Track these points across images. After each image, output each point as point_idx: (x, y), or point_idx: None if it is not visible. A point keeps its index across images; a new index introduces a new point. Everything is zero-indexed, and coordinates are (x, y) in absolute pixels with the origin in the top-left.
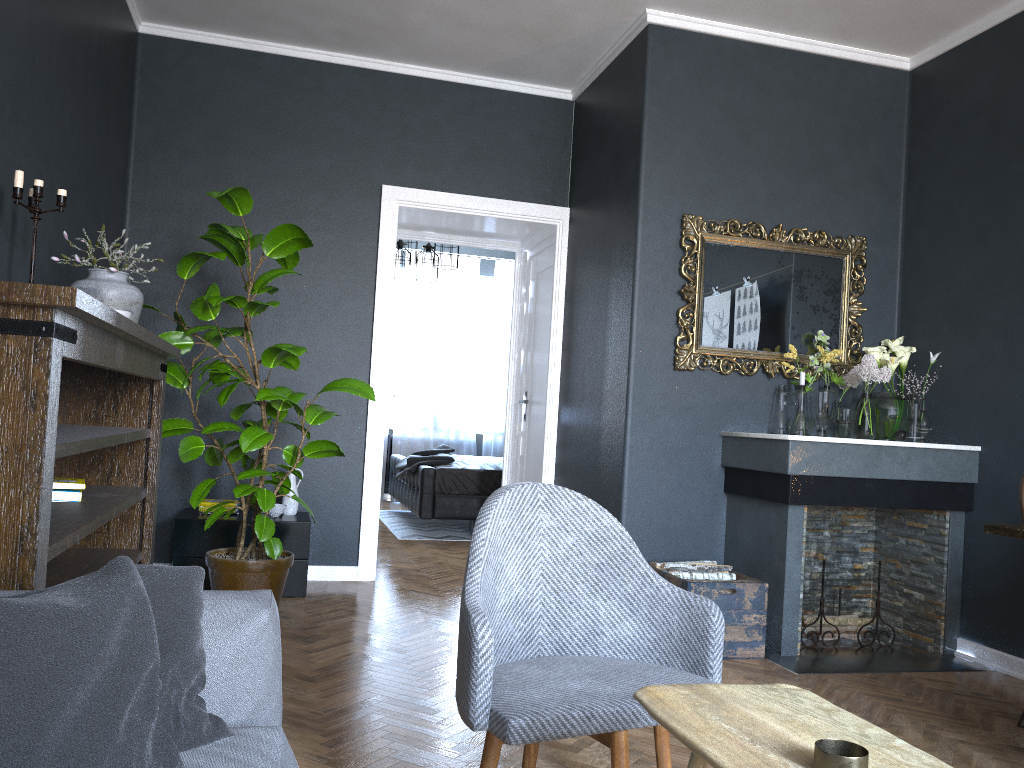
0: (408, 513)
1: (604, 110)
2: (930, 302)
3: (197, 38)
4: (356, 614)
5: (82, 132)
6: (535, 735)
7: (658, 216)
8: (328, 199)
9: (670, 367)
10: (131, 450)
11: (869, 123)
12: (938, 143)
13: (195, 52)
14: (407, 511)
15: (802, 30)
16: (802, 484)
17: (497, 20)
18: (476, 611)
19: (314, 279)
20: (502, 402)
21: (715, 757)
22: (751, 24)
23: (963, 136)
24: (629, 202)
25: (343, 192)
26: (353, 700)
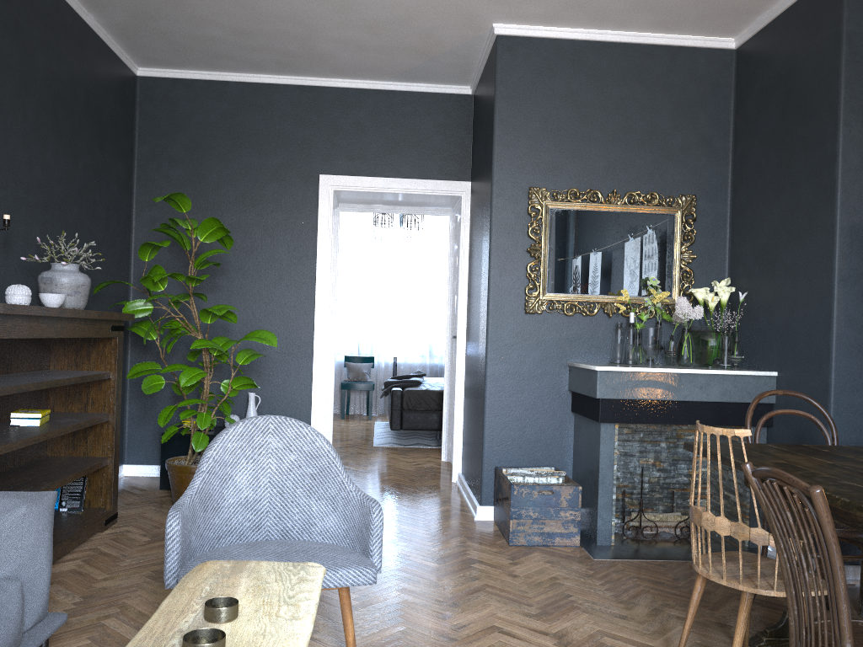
0: None
1: (482, 103)
2: (748, 248)
3: (178, 75)
4: None
5: (70, 161)
6: None
7: (509, 190)
8: (279, 188)
9: (522, 311)
10: (100, 387)
11: (698, 97)
12: (752, 111)
13: (178, 86)
14: None
15: (628, 26)
16: (610, 406)
17: (384, 42)
18: (175, 507)
19: (270, 250)
20: None
21: (161, 605)
22: (583, 26)
23: (767, 105)
24: (489, 179)
25: (290, 182)
26: None
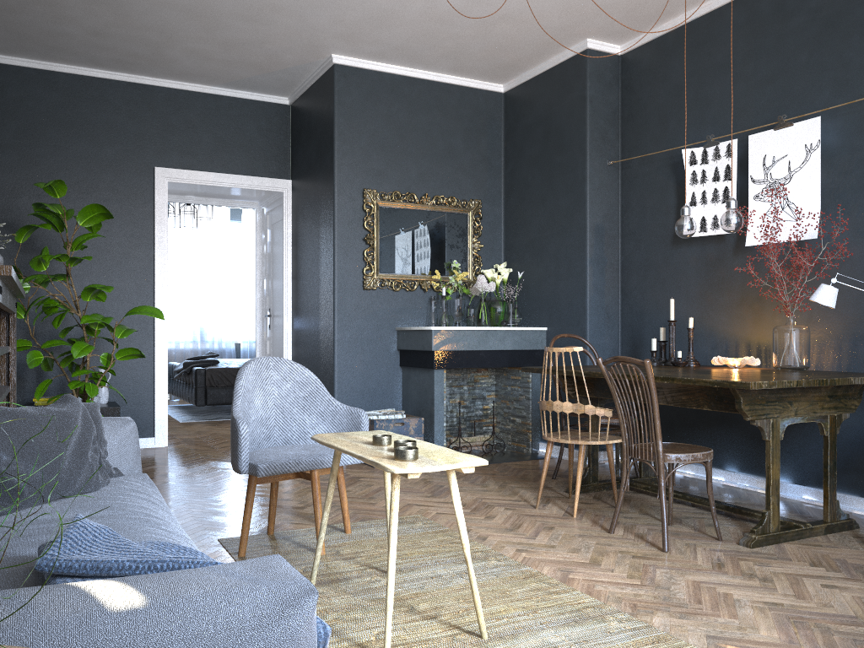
0: (185, 406)
1: (310, 116)
2: (519, 240)
3: (5, 61)
4: (159, 464)
5: None
6: (271, 472)
7: (347, 190)
8: (115, 178)
9: (361, 288)
10: None
11: (480, 127)
12: (520, 141)
13: (4, 71)
14: (184, 405)
15: (433, 68)
16: (441, 356)
17: (232, 57)
18: (239, 418)
19: (108, 236)
20: (254, 318)
21: (336, 445)
22: (401, 64)
23: (532, 138)
24: (328, 181)
25: (126, 172)
26: (167, 501)
